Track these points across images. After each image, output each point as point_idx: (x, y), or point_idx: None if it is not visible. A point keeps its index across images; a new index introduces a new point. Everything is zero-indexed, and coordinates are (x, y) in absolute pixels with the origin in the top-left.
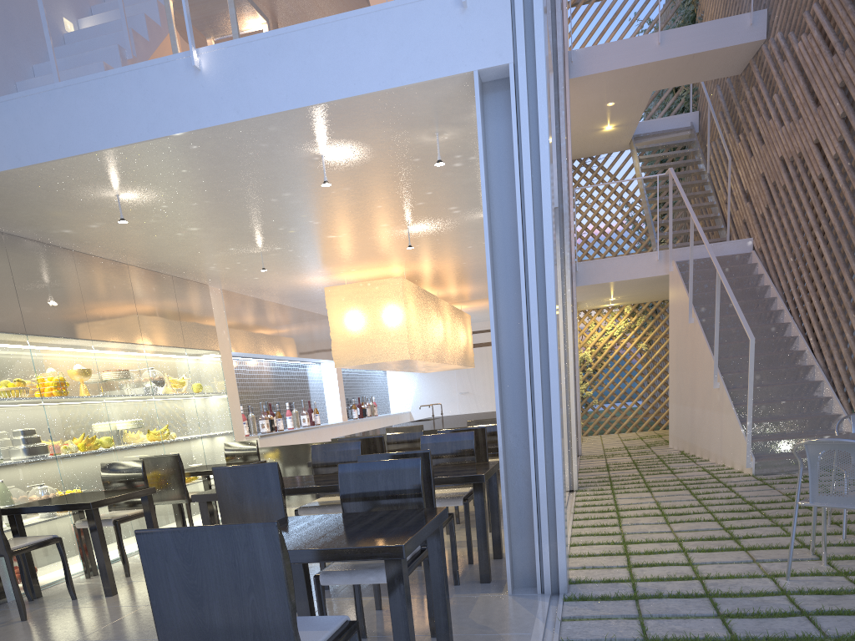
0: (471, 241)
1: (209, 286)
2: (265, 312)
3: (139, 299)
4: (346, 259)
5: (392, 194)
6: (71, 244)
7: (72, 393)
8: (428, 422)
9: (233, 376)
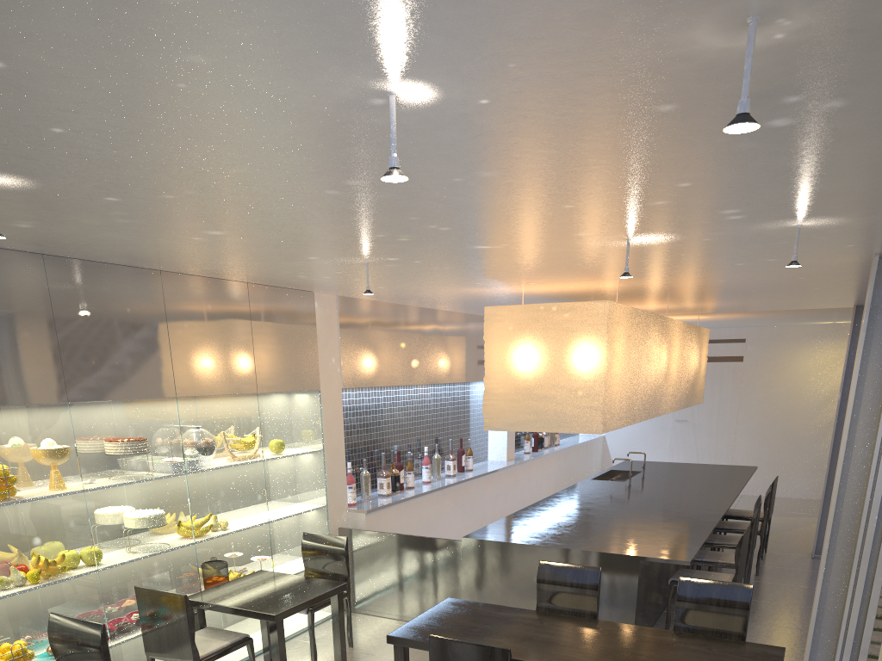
0: (745, 257)
1: (317, 293)
2: (408, 323)
3: (178, 325)
4: (518, 273)
5: (597, 184)
6: (27, 247)
7: (14, 497)
8: (620, 495)
9: (339, 423)
